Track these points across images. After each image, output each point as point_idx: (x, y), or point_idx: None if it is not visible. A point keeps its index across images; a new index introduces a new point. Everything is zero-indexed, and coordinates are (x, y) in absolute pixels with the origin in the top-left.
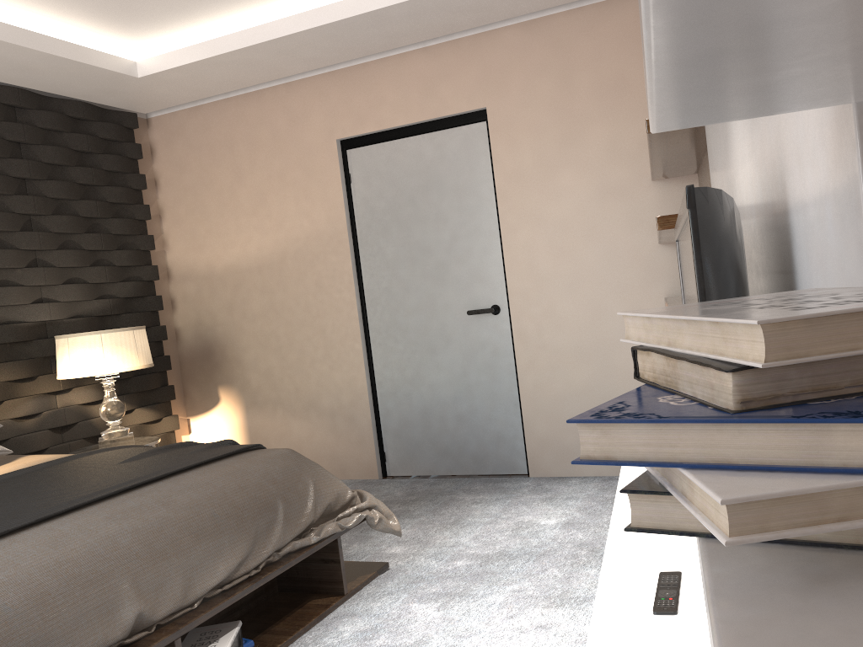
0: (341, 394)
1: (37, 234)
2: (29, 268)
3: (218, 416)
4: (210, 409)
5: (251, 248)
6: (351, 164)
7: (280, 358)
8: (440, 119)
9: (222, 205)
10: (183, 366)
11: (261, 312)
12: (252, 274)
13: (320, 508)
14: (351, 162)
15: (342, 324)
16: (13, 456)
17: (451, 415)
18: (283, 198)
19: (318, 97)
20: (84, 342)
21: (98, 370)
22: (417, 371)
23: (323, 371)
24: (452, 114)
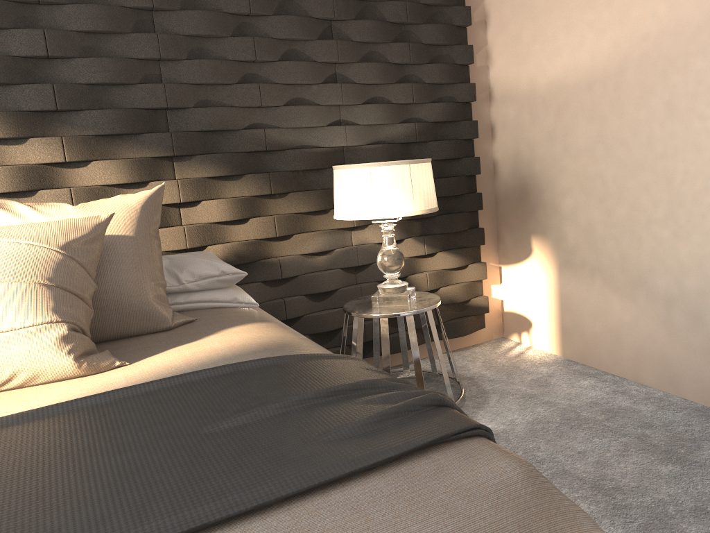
0: (685, 276)
1: (335, 43)
2: (324, 84)
3: (529, 271)
4: (521, 260)
5: (582, 55)
6: None
7: (604, 211)
8: None
9: None
10: (498, 205)
11: (587, 147)
12: (580, 92)
13: None
14: None
15: (700, 171)
16: (231, 321)
17: None
18: None
19: None
20: (352, 176)
21: (364, 213)
22: None
23: (661, 239)
24: None
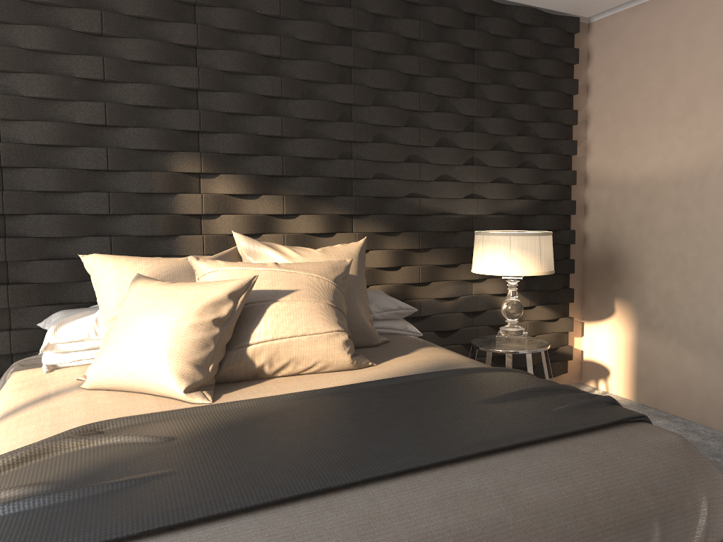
0: None
1: (476, 135)
2: (465, 165)
3: (610, 327)
4: (603, 318)
5: (671, 159)
6: None
7: (683, 283)
8: None
9: (647, 112)
10: (585, 271)
11: (671, 231)
12: (668, 188)
13: (712, 540)
14: None
15: None
16: (416, 344)
17: None
18: (718, 104)
19: None
20: (495, 242)
21: (502, 270)
22: None
23: None
24: None
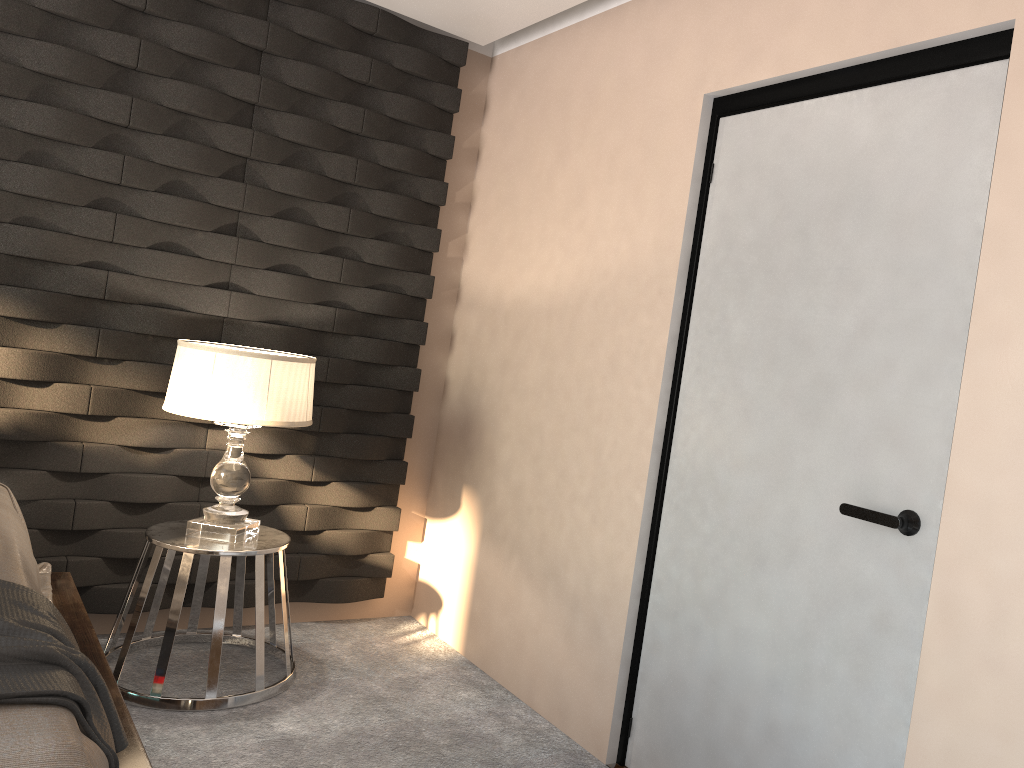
0: (594, 575)
1: (243, 187)
2: (215, 234)
3: (452, 532)
4: (447, 515)
5: (548, 275)
6: (721, 146)
7: (536, 473)
8: (904, 54)
9: (533, 199)
10: (439, 437)
11: (534, 387)
12: (539, 319)
13: None
14: (722, 141)
15: (627, 448)
16: None
17: (756, 715)
18: (606, 197)
19: (697, 13)
20: (192, 359)
21: (194, 409)
22: (722, 589)
23: (580, 522)
24: (929, 38)
